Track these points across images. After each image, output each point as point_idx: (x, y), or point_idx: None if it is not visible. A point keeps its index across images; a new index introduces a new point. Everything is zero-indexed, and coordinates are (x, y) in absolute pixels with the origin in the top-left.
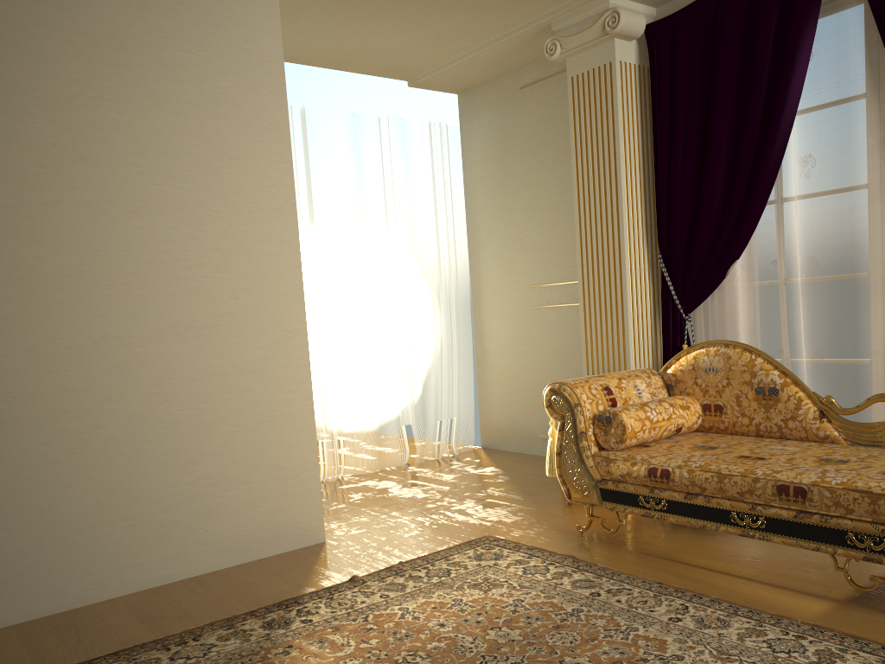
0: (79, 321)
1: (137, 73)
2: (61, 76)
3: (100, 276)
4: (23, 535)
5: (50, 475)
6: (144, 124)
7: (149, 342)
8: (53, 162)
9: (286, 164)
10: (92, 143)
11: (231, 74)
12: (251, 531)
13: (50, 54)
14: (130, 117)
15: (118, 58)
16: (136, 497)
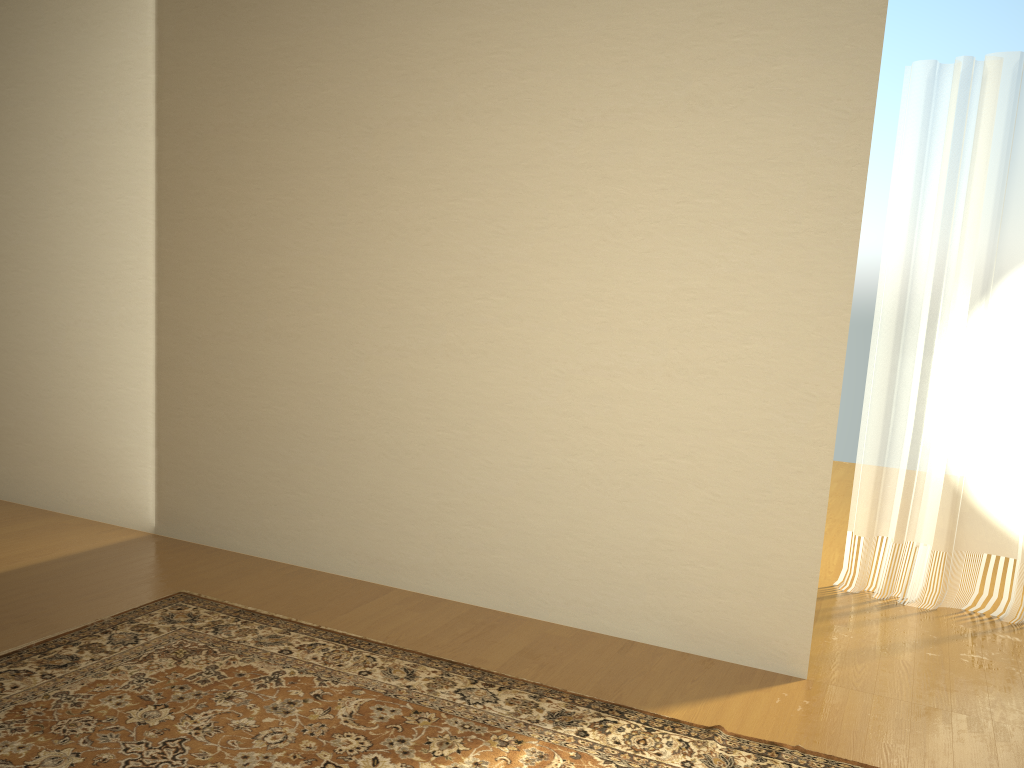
0: (573, 345)
1: (679, 74)
2: (601, 92)
3: (601, 302)
4: (496, 533)
5: (525, 487)
6: (675, 133)
7: (636, 379)
8: (578, 184)
9: (857, 167)
10: (618, 160)
11: (798, 53)
12: (707, 622)
13: (595, 70)
14: (662, 126)
15: (661, 60)
16: (594, 535)
